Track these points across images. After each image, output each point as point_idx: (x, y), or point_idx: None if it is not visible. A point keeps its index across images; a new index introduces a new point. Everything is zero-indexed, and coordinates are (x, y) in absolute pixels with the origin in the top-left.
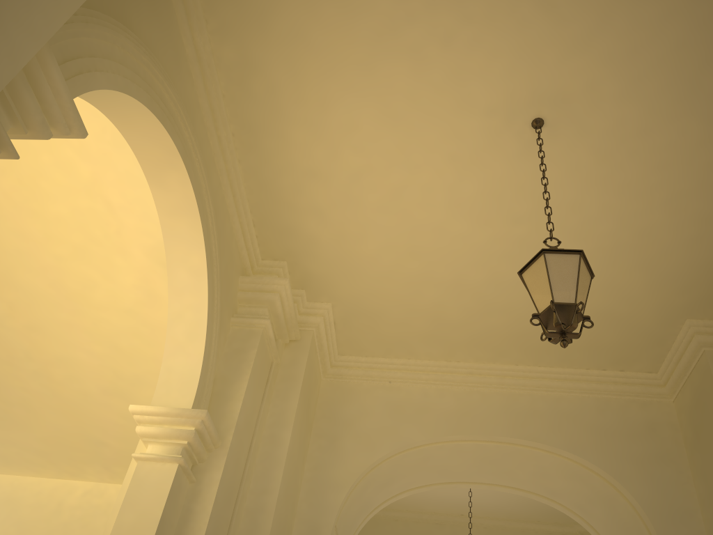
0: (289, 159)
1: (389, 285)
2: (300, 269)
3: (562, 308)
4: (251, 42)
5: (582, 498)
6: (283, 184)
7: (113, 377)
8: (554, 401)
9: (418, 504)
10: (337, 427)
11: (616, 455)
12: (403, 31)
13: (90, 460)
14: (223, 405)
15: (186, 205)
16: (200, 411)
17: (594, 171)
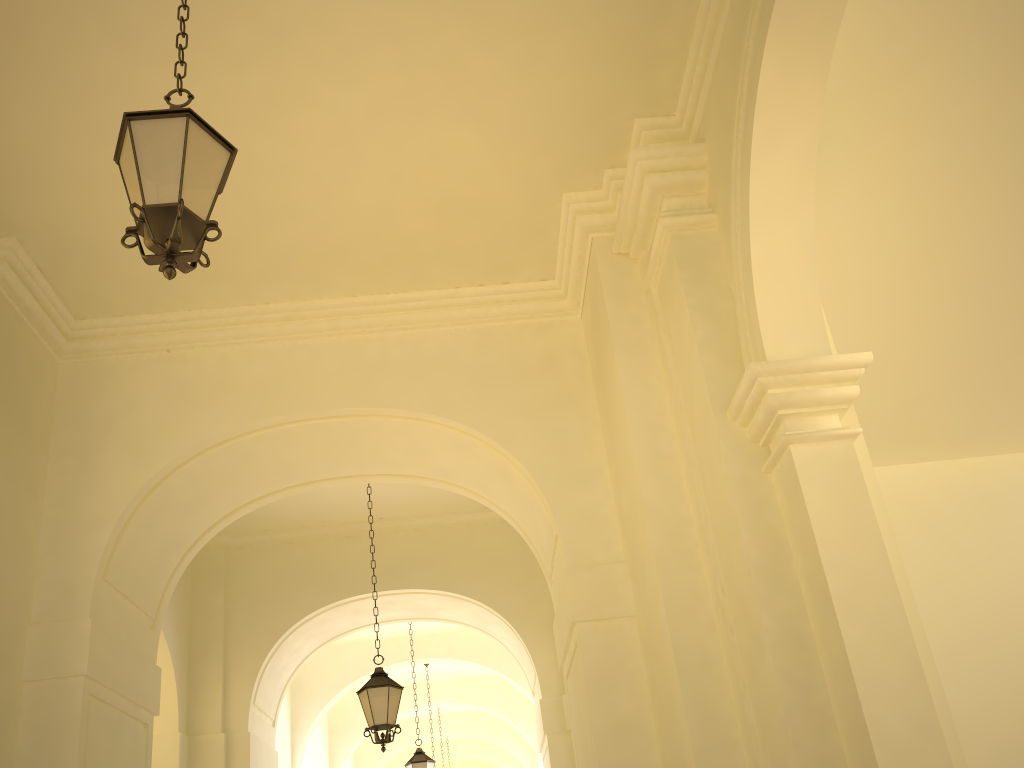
0: None
1: (94, 195)
2: None
3: (163, 213)
4: None
5: (478, 474)
6: None
7: None
8: (416, 343)
9: (313, 515)
10: (90, 434)
11: (501, 408)
12: None
13: None
14: None
15: None
16: None
17: None
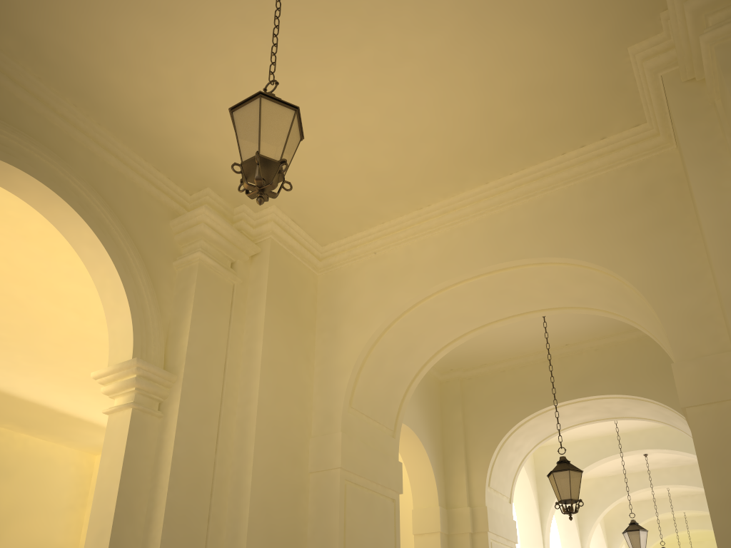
0: (129, 101)
1: (304, 165)
2: (225, 189)
3: (252, 164)
4: (14, 22)
5: (606, 297)
6: (145, 125)
7: None
8: (537, 206)
9: (514, 349)
10: (335, 316)
11: (608, 240)
12: None
13: None
14: (176, 344)
15: (47, 194)
16: (132, 360)
17: None
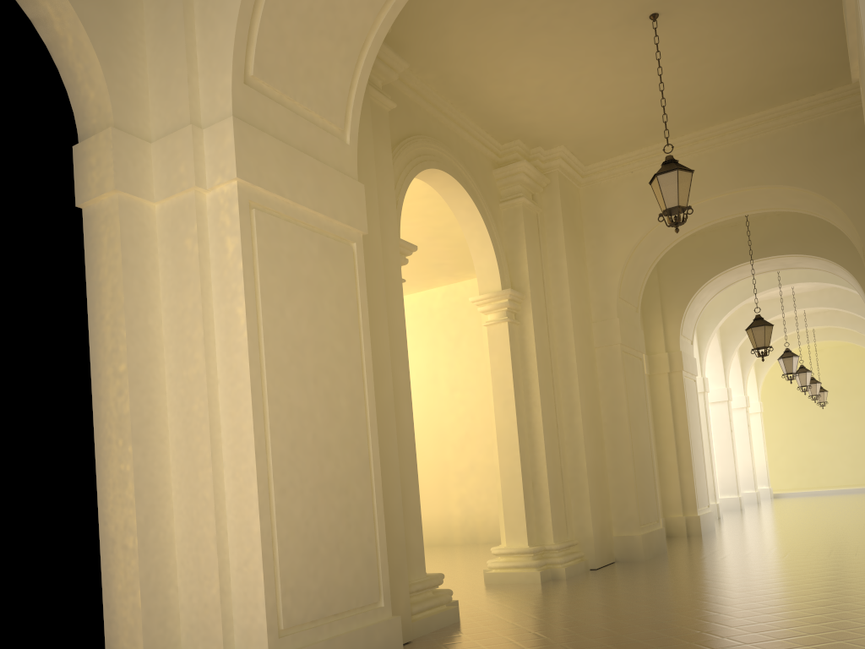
0: (493, 98)
1: (599, 121)
2: (530, 139)
3: (672, 209)
4: (441, 66)
5: (815, 207)
6: (495, 109)
7: (431, 230)
8: (772, 140)
9: None
10: (601, 226)
11: (827, 174)
12: (532, 23)
13: (437, 275)
14: (517, 270)
15: (449, 181)
16: (506, 290)
17: (715, 15)
